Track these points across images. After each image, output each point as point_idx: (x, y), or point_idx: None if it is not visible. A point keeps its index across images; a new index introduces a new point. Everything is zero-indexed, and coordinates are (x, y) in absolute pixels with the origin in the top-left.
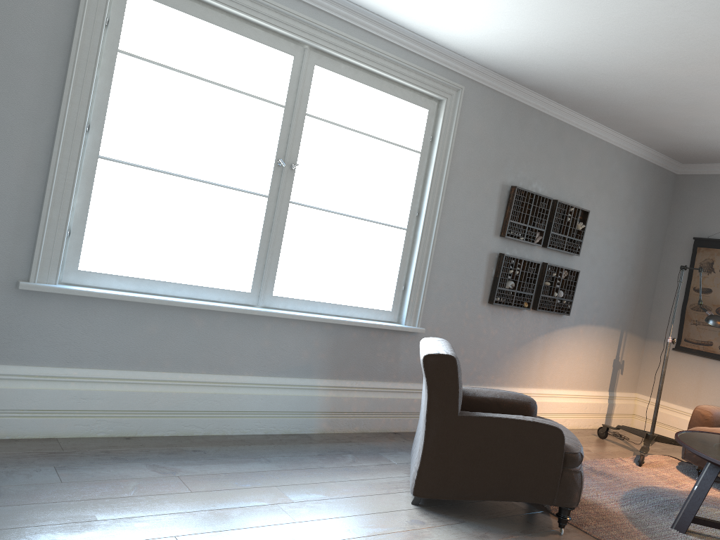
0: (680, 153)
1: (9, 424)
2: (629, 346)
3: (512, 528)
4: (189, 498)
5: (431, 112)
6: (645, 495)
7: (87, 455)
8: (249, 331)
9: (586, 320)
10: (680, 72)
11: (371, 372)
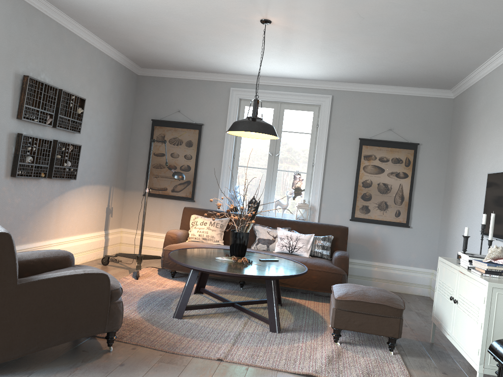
0: (142, 60)
1: None
2: (115, 196)
3: (74, 361)
4: None
5: None
6: (150, 300)
7: None
8: None
9: (87, 182)
10: (156, 1)
11: None
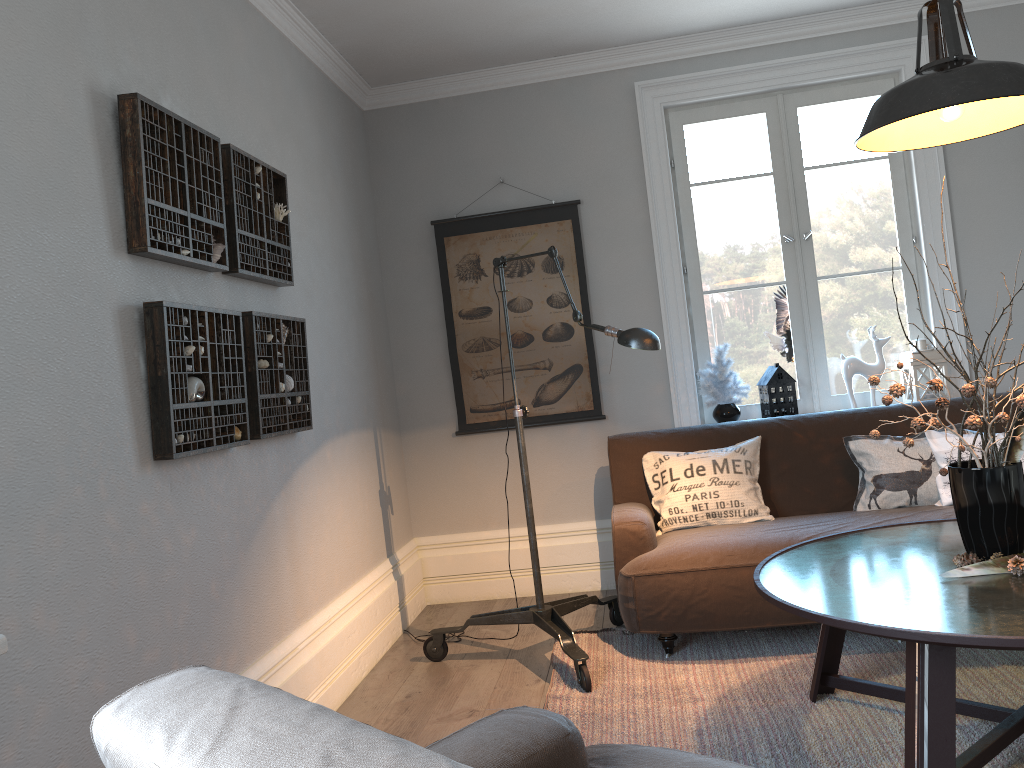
0: (383, 56)
1: None
2: (389, 455)
3: None
4: None
5: None
6: None
7: None
8: None
9: (330, 429)
10: None
11: None
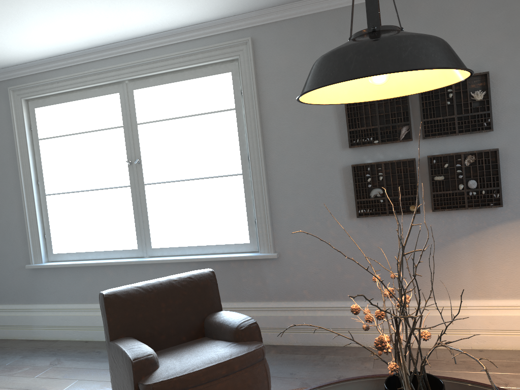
0: None
1: (41, 332)
2: None
3: None
4: (26, 380)
5: (234, 72)
6: None
7: (47, 351)
8: (140, 274)
9: None
10: None
11: (242, 294)
